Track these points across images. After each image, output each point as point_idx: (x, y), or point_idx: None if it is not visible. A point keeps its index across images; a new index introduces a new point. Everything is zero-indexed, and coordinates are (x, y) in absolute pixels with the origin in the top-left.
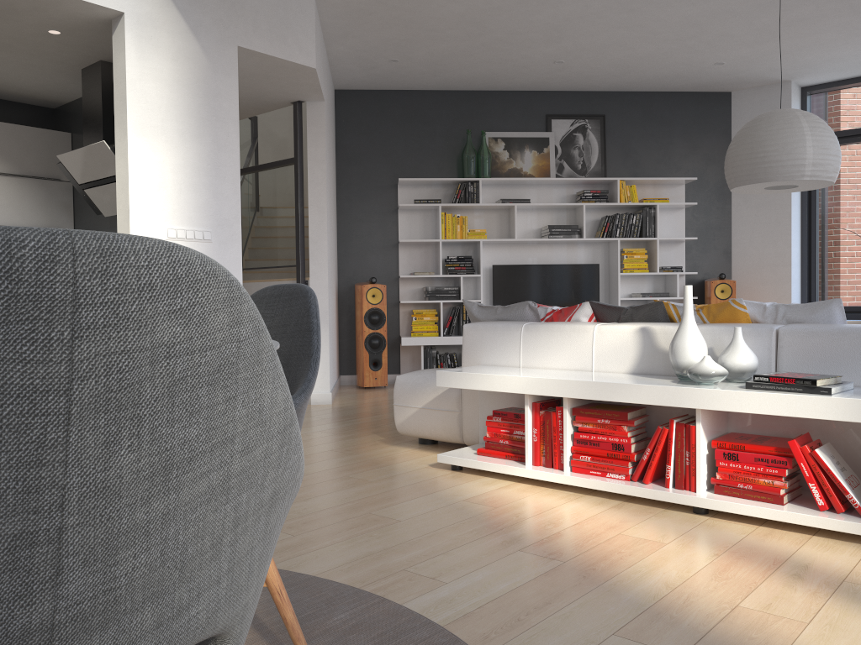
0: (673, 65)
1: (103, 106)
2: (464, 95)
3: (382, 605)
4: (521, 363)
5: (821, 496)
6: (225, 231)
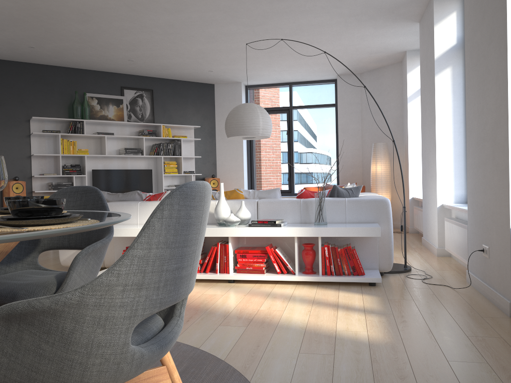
0: (189, 69)
1: None
2: (72, 70)
3: None
4: (138, 222)
5: (278, 268)
6: None
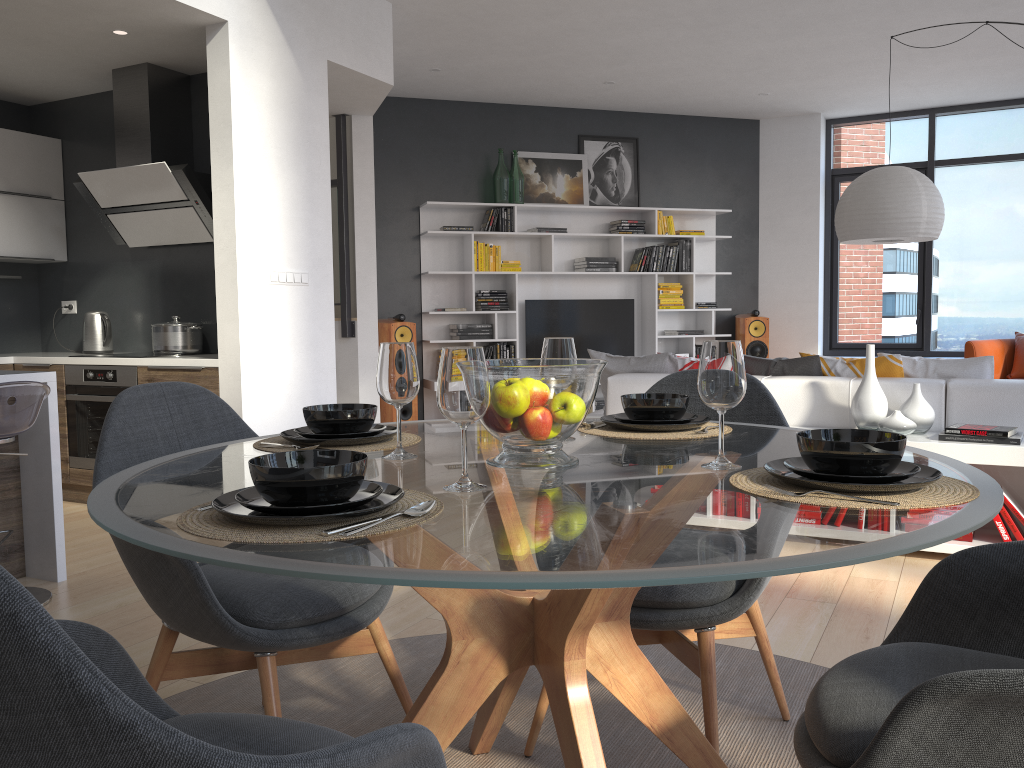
0: (719, 93)
1: (150, 118)
2: (492, 108)
3: (739, 651)
4: None
5: (1007, 532)
6: (319, 272)
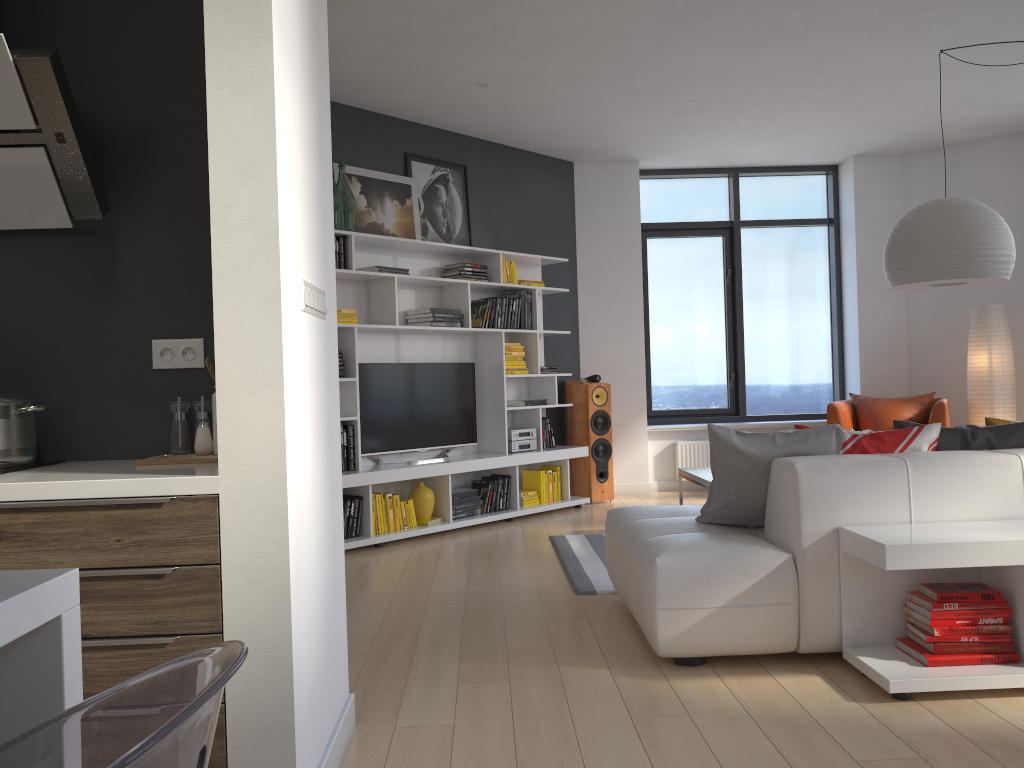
0: (578, 120)
1: None
2: None
3: None
4: (912, 516)
5: None
6: (329, 296)
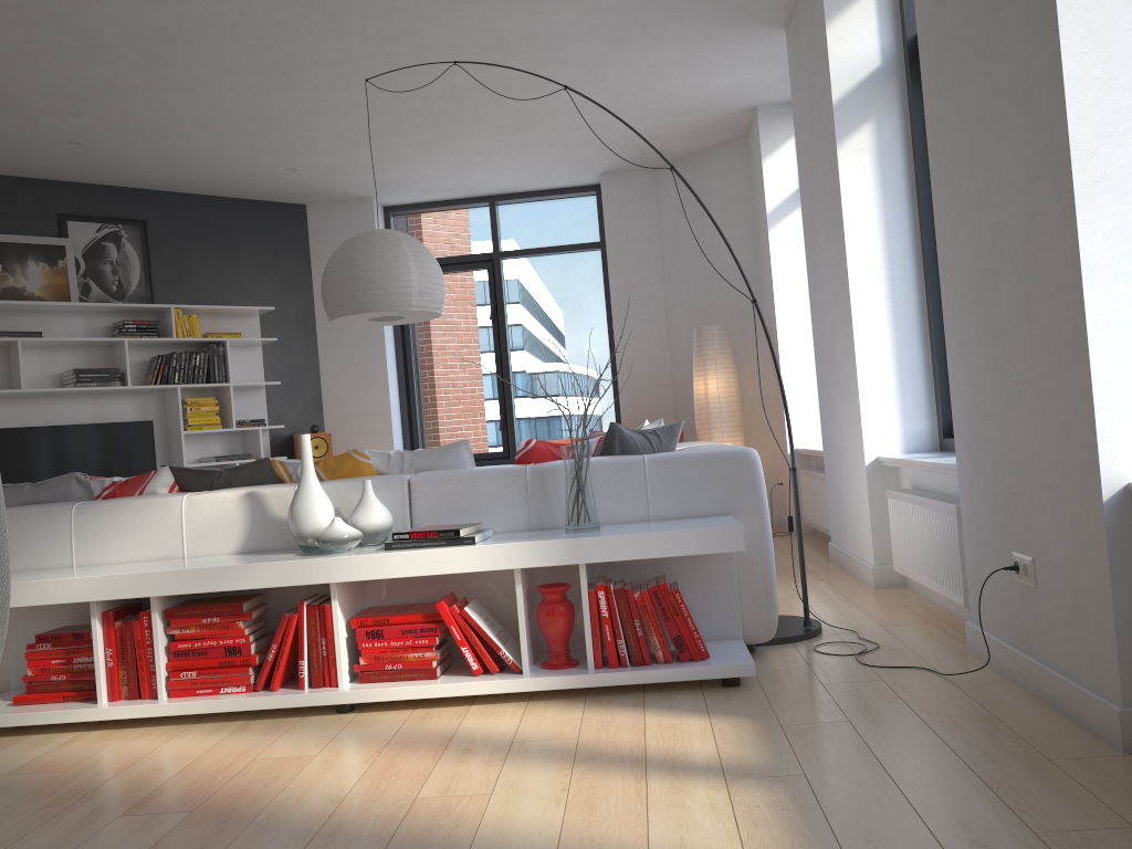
0: (235, 165)
1: None
2: None
3: None
4: (75, 560)
5: (475, 659)
6: None
